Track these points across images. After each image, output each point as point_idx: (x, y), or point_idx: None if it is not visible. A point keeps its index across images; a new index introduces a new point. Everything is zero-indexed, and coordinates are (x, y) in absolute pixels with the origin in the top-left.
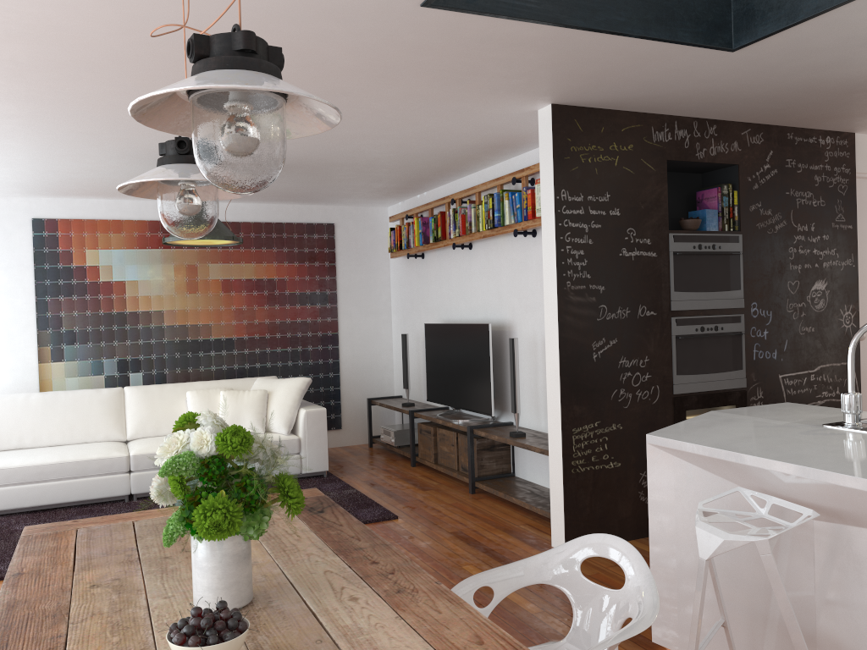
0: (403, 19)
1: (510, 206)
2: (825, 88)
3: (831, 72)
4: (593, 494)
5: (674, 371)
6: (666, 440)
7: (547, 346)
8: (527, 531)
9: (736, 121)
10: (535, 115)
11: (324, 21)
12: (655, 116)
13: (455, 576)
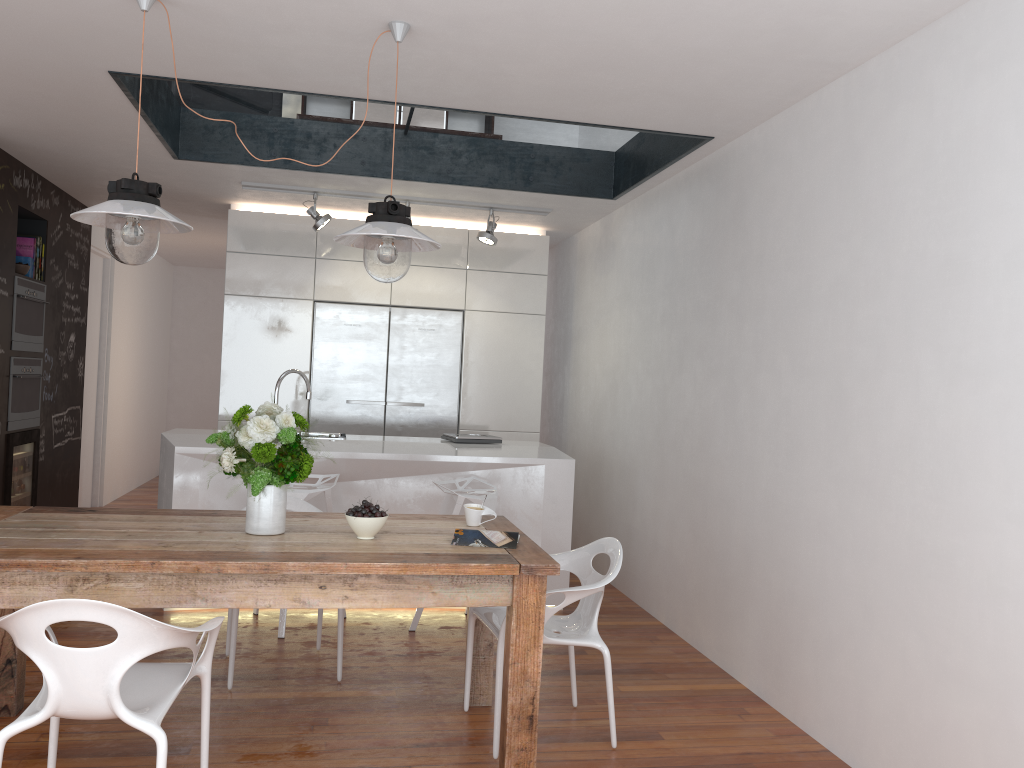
0: (71, 66)
1: None
2: None
3: (182, 183)
4: None
5: (10, 408)
6: (199, 448)
7: None
8: None
9: (50, 181)
10: None
11: (15, 37)
12: (16, 161)
13: None
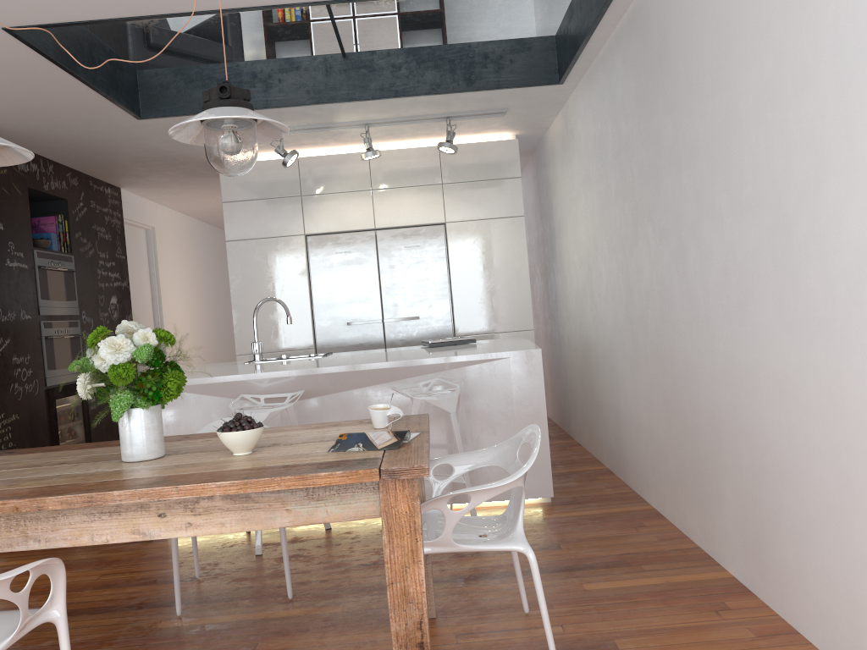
0: None
1: None
2: (149, 154)
3: (166, 145)
4: None
5: (46, 366)
6: None
7: None
8: None
9: (63, 164)
10: None
11: None
12: None
13: None
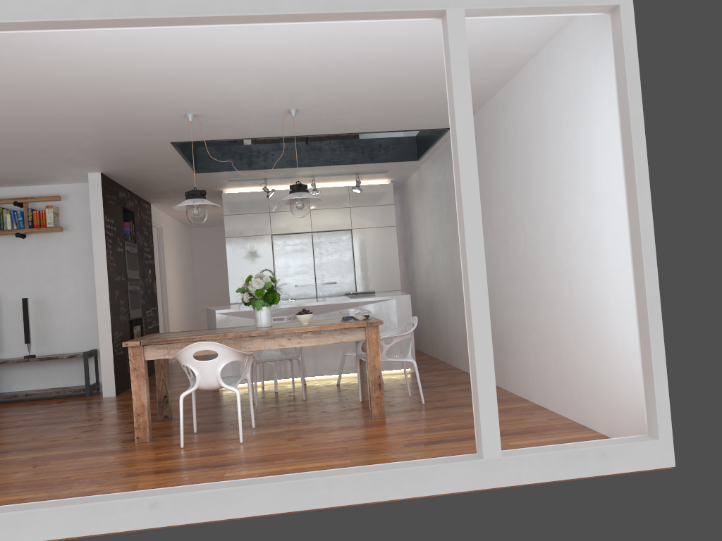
0: (154, 142)
1: (13, 218)
2: (184, 187)
3: (198, 184)
4: (119, 366)
5: (130, 307)
6: (226, 310)
7: (98, 293)
8: (75, 399)
9: (132, 192)
10: (80, 174)
11: (134, 136)
12: (119, 185)
13: (100, 407)
